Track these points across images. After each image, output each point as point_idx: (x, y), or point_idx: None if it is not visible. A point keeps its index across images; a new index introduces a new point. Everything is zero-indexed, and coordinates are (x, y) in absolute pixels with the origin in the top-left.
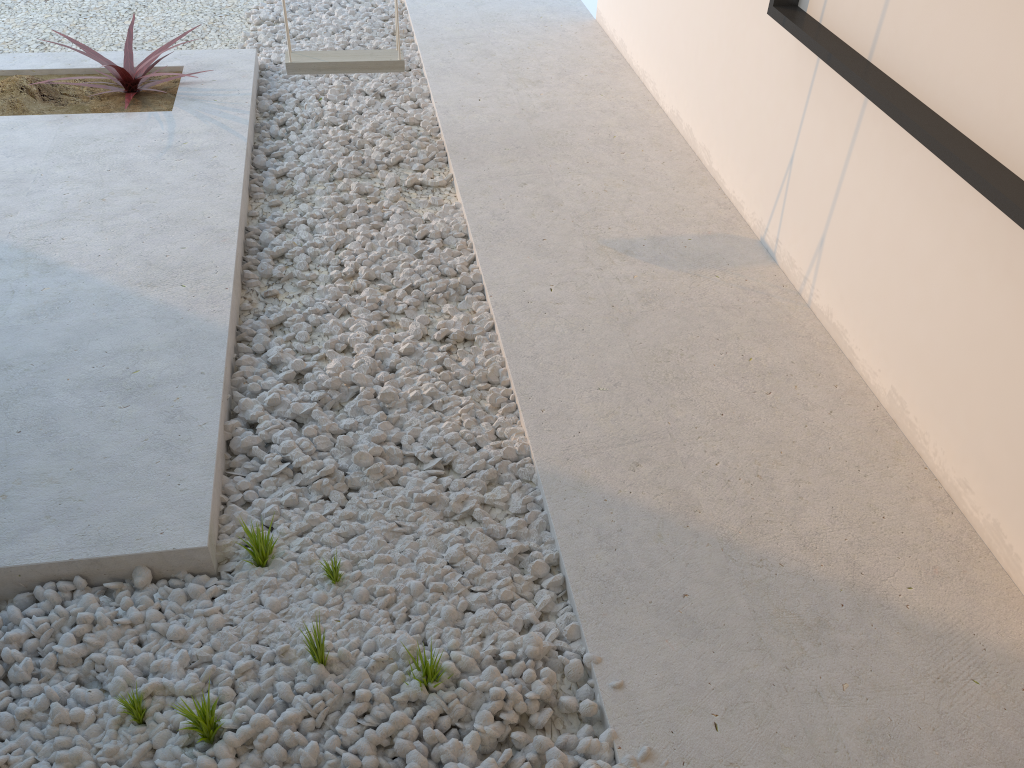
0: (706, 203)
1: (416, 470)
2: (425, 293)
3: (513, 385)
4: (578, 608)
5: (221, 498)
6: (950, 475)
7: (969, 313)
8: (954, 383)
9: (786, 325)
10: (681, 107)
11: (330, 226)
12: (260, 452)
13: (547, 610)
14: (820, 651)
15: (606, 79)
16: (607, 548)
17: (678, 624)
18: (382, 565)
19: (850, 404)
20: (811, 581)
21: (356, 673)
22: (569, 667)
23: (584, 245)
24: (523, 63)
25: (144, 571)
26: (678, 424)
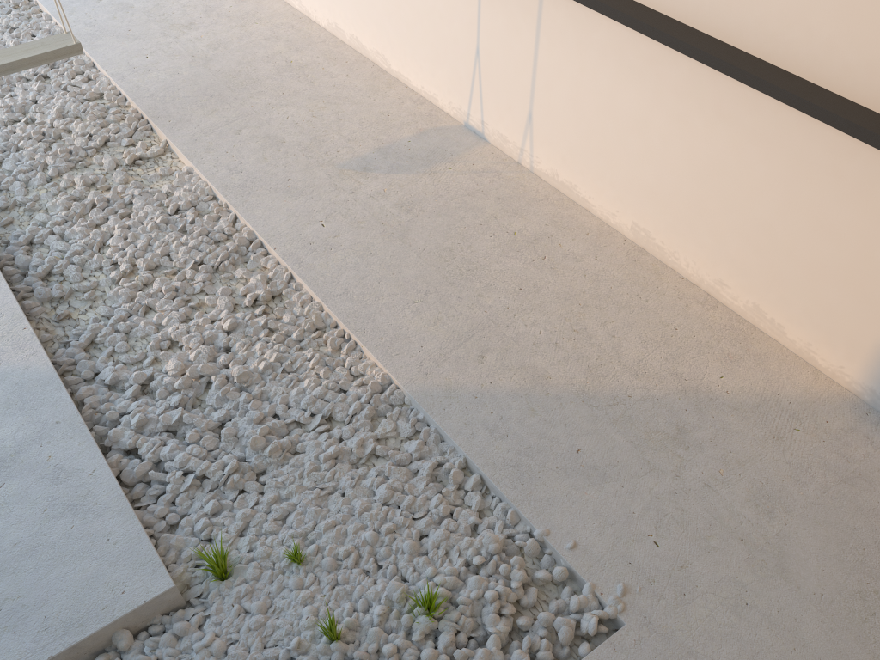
0: (404, 103)
1: (305, 433)
2: (211, 265)
3: (343, 325)
4: (508, 497)
5: (148, 533)
6: (705, 278)
7: (691, 151)
8: (691, 208)
9: (525, 194)
10: (339, 19)
11: (81, 228)
12: (158, 475)
13: (481, 508)
14: (691, 452)
15: (251, 6)
16: (500, 437)
17: (586, 476)
18: (331, 530)
19: (606, 245)
20: (656, 400)
21: (373, 634)
22: (528, 547)
23: (326, 174)
24: (166, 8)
25: (124, 633)
26: (493, 310)
